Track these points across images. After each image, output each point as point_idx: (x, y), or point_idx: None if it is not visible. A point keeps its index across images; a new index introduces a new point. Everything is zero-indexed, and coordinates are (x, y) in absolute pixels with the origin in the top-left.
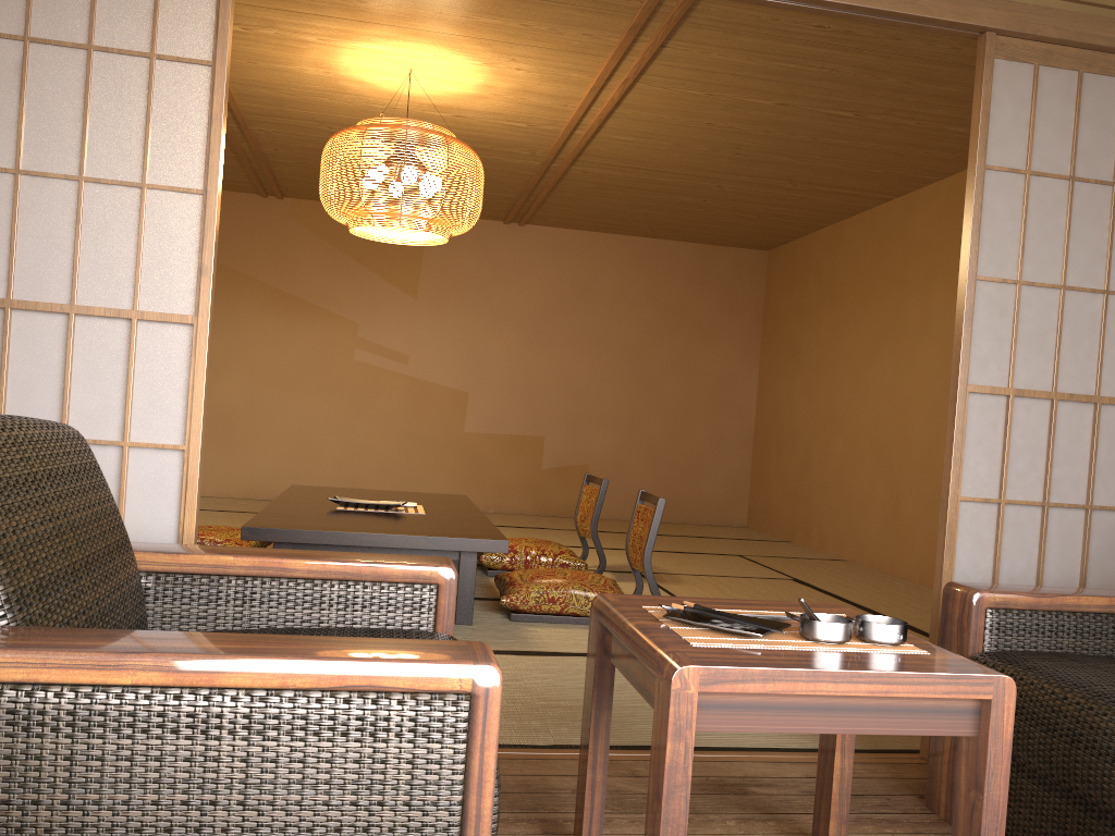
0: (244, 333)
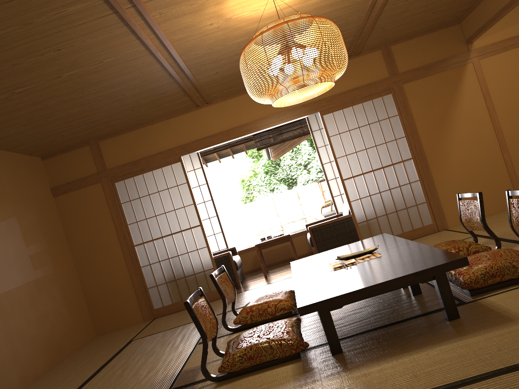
0: None
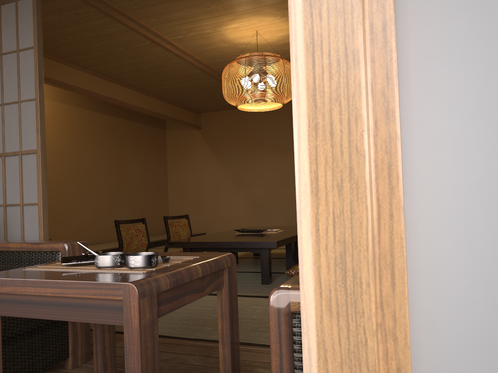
0: (263, 165)
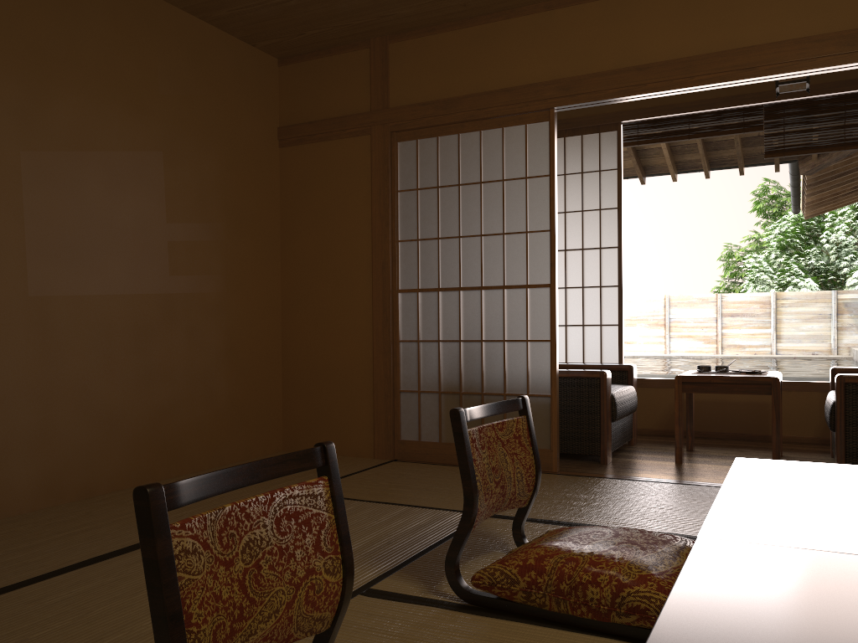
0: None
